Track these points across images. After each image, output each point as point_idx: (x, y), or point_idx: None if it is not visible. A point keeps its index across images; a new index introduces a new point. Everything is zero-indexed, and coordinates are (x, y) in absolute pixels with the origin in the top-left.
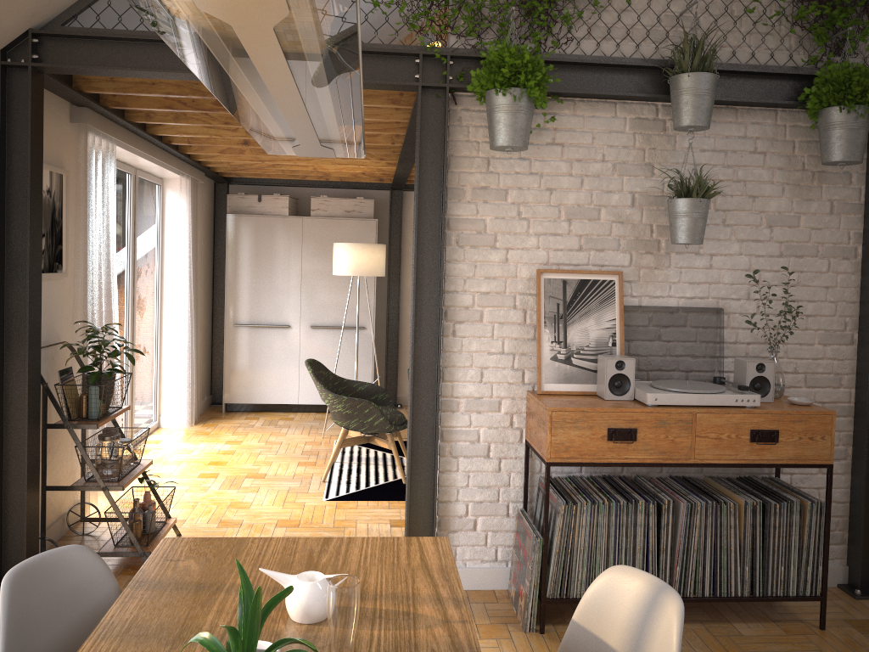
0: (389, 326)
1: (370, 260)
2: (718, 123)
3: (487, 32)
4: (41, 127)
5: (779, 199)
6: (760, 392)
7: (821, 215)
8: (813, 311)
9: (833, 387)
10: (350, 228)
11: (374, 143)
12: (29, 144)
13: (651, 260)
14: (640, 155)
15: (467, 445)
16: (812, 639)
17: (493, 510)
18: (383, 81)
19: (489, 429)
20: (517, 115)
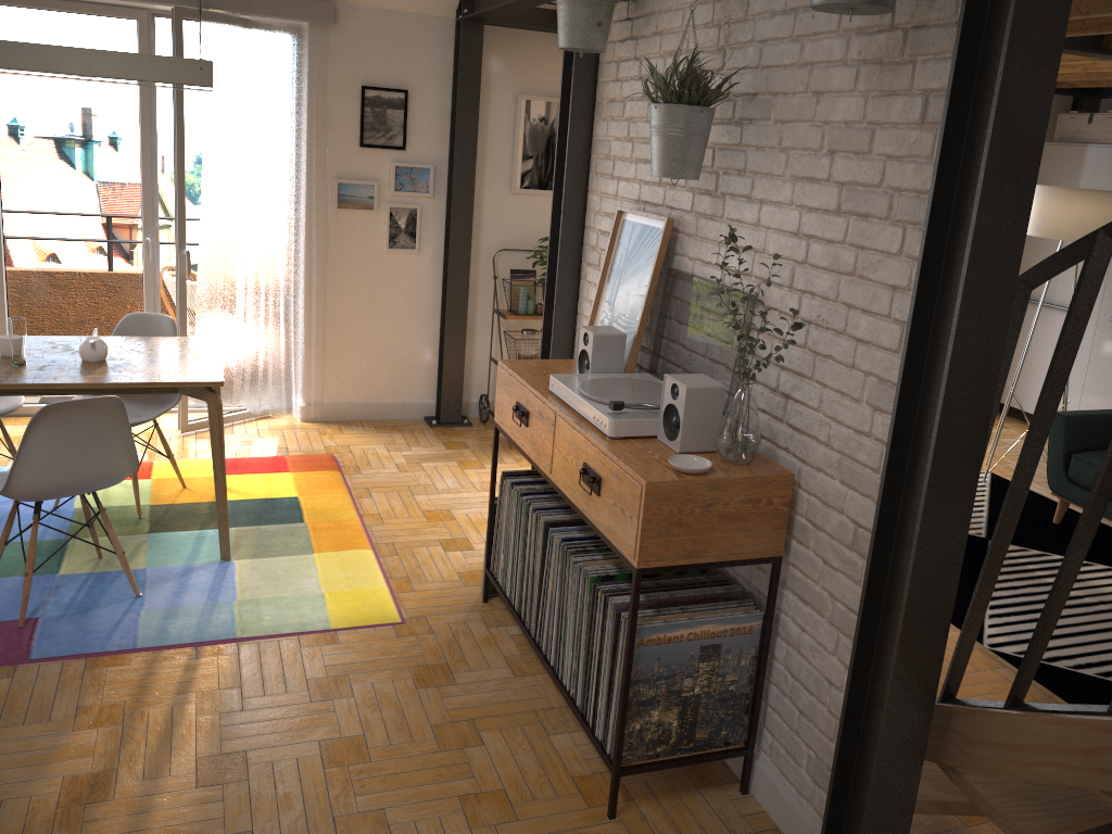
0: None
1: (1060, 214)
2: None
3: None
4: (477, 68)
5: (850, 95)
6: (677, 433)
7: (906, 127)
8: (867, 334)
9: (875, 502)
10: None
11: None
12: (457, 83)
13: (708, 204)
14: (715, 36)
15: None
16: (567, 798)
17: None
18: None
19: None
20: (560, 7)
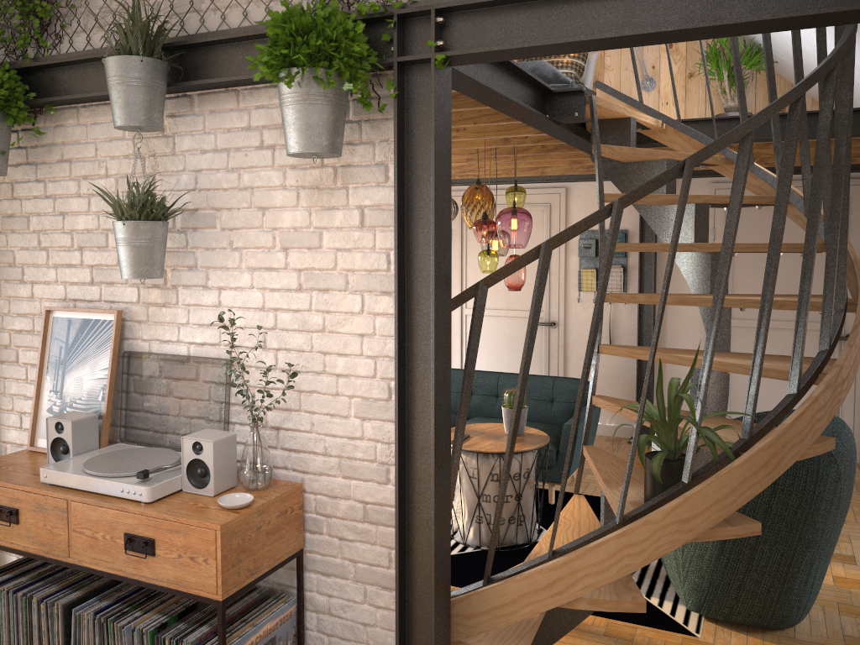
0: None
1: None
2: (218, 113)
3: None
4: None
5: (294, 209)
6: (205, 481)
7: (349, 229)
8: (345, 370)
9: (378, 482)
10: None
11: None
12: None
13: (158, 295)
14: (141, 165)
15: None
16: None
17: None
18: None
19: None
20: None
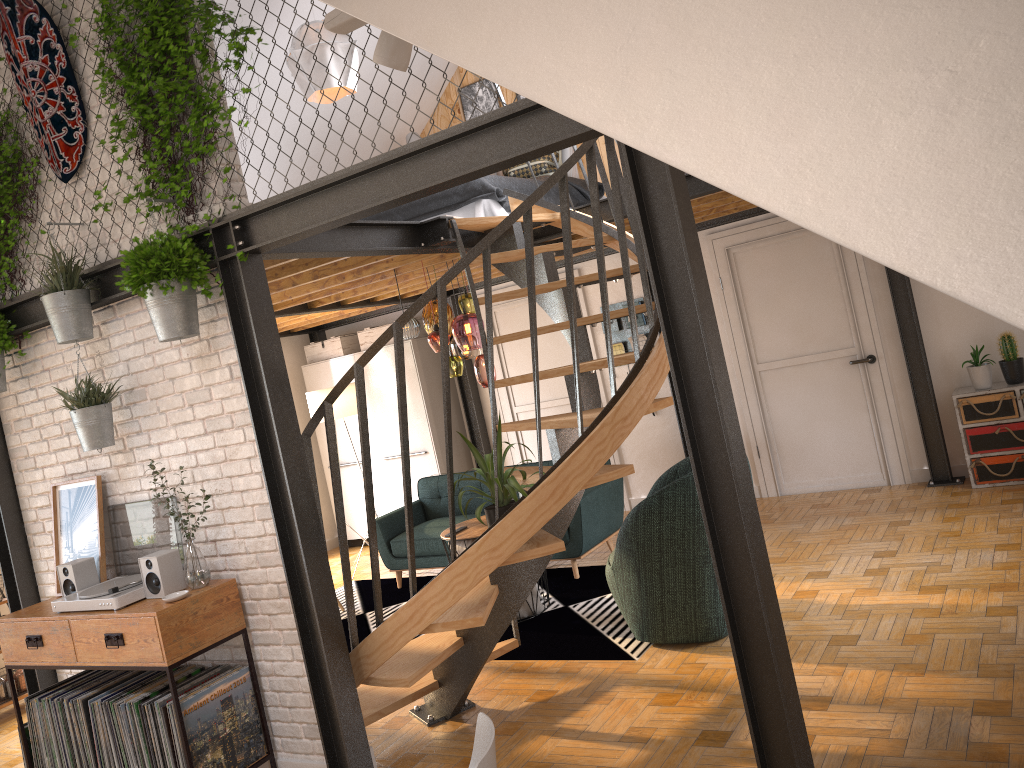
0: (476, 440)
1: None
2: (131, 315)
3: None
4: None
5: (191, 375)
6: (159, 587)
7: (225, 382)
8: (245, 486)
9: (282, 565)
10: (392, 355)
11: None
12: None
13: (122, 458)
14: (92, 363)
15: None
16: None
17: None
18: None
19: None
20: None
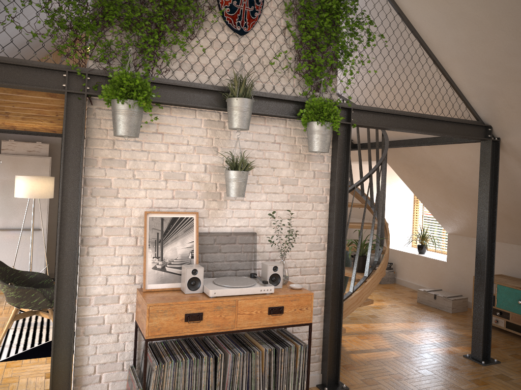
0: None
1: (42, 187)
2: (255, 125)
3: (114, 61)
4: None
5: (287, 169)
6: (275, 282)
7: (309, 178)
8: (304, 232)
9: (315, 274)
10: (31, 163)
11: (43, 114)
12: None
13: (216, 204)
14: (210, 142)
15: (95, 326)
16: None
17: (113, 368)
18: (39, 86)
19: (111, 315)
20: (131, 116)
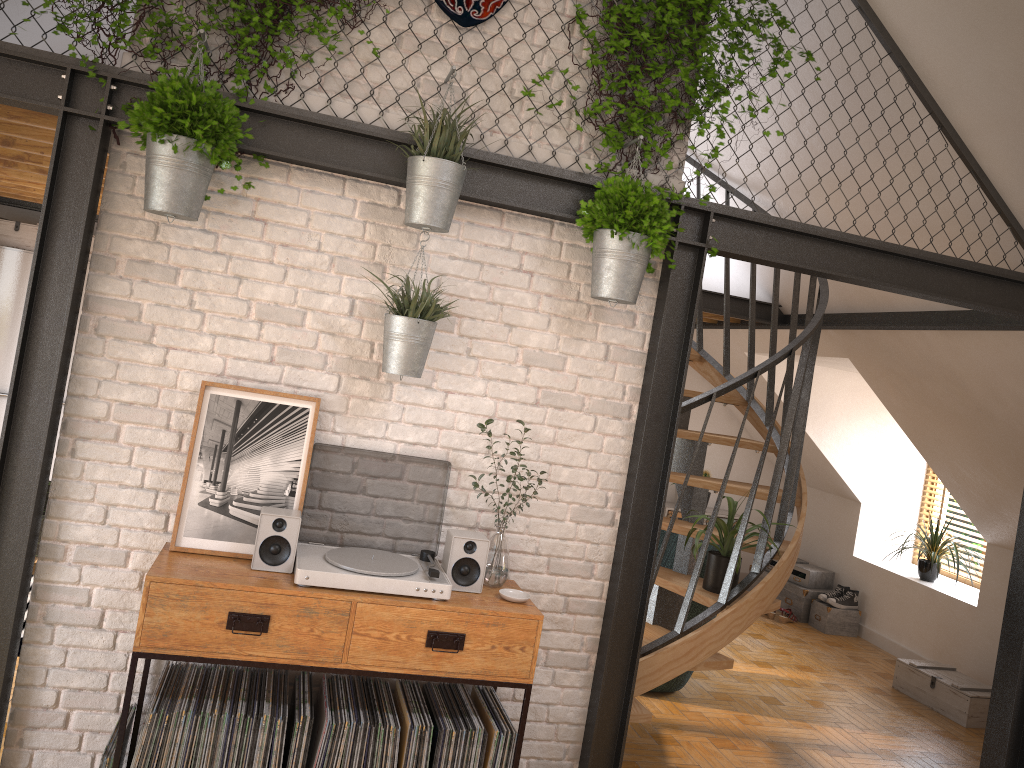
0: None
1: None
2: (477, 226)
3: (172, 57)
4: None
5: (543, 332)
6: (468, 579)
7: (593, 360)
8: (568, 479)
9: (582, 577)
10: None
11: None
12: None
13: (366, 388)
14: (369, 251)
15: (70, 608)
16: None
17: (97, 702)
18: (6, 94)
19: (106, 590)
20: (178, 172)
